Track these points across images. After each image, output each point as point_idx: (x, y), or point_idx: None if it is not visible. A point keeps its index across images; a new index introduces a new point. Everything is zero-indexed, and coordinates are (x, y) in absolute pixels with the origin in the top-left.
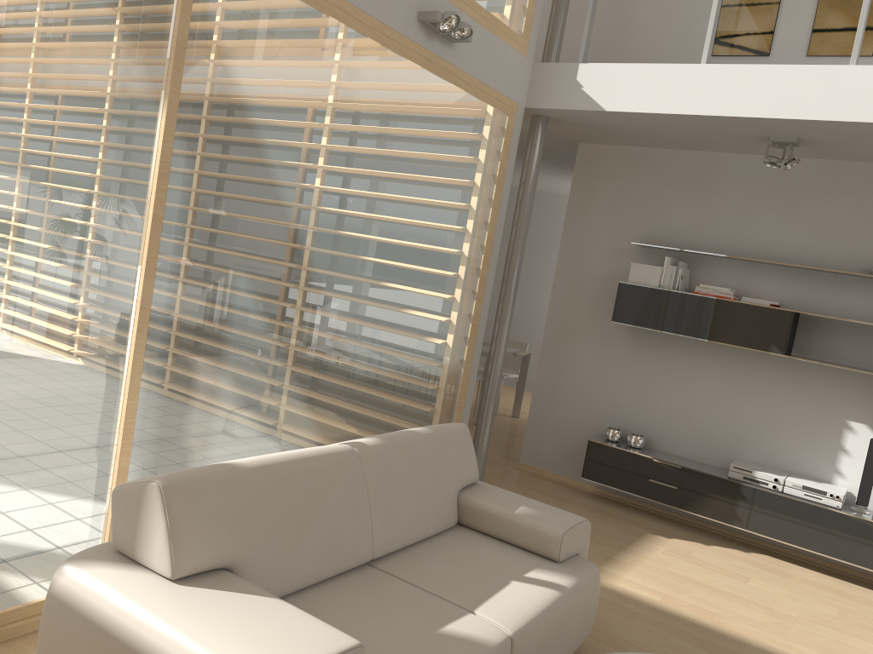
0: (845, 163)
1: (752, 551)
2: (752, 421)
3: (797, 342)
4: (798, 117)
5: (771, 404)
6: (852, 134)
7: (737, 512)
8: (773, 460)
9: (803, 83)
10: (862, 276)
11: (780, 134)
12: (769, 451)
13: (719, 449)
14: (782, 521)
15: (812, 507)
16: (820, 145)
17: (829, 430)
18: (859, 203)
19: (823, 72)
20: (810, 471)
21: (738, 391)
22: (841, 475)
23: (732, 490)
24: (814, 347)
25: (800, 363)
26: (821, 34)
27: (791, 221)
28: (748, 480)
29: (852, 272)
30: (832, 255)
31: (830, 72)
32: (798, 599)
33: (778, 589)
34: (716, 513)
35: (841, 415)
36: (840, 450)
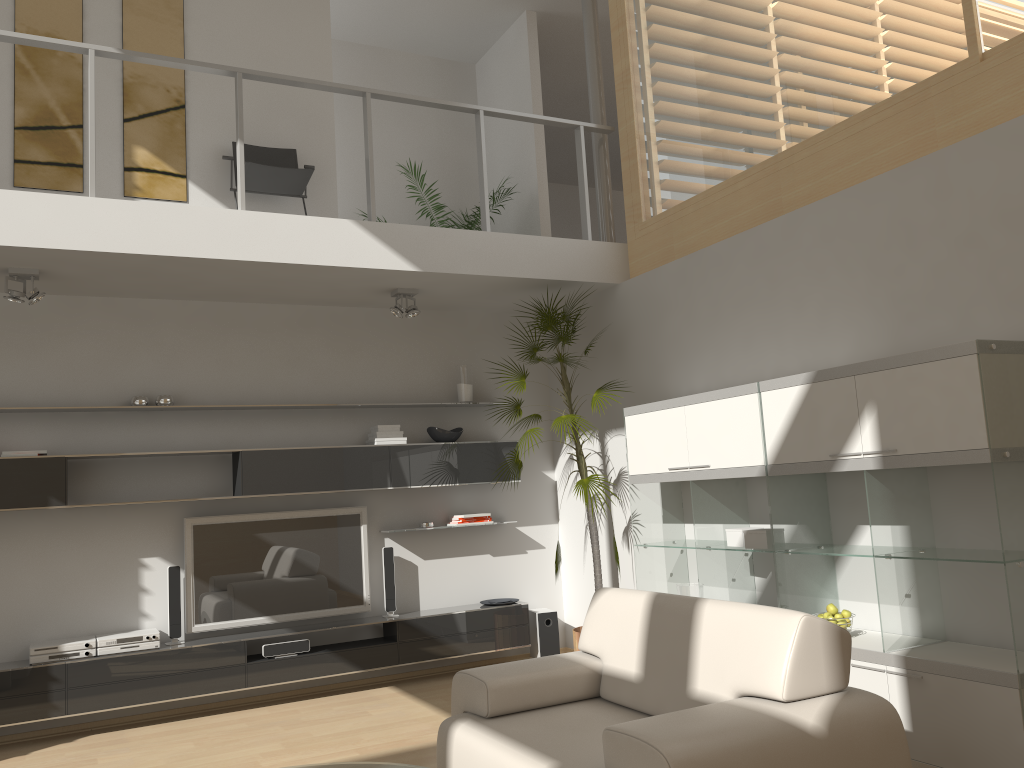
0: (80, 298)
1: (77, 738)
2: (39, 593)
3: (71, 491)
4: (50, 246)
5: (57, 566)
6: (101, 265)
7: (51, 699)
8: (73, 628)
9: (48, 212)
10: (125, 409)
11: (21, 265)
12: (67, 620)
13: (5, 639)
14: (105, 687)
15: (133, 657)
16: (61, 278)
17: (126, 574)
18: (103, 337)
19: (67, 202)
20: (115, 624)
21: (15, 563)
22: (148, 616)
23: (41, 676)
24: (91, 491)
25: (79, 512)
26: (25, 165)
27: (36, 362)
28: (57, 658)
29: (117, 406)
30: (88, 393)
31: (74, 203)
32: (154, 751)
33: (131, 753)
34: (27, 713)
35: (134, 555)
36: (140, 591)
